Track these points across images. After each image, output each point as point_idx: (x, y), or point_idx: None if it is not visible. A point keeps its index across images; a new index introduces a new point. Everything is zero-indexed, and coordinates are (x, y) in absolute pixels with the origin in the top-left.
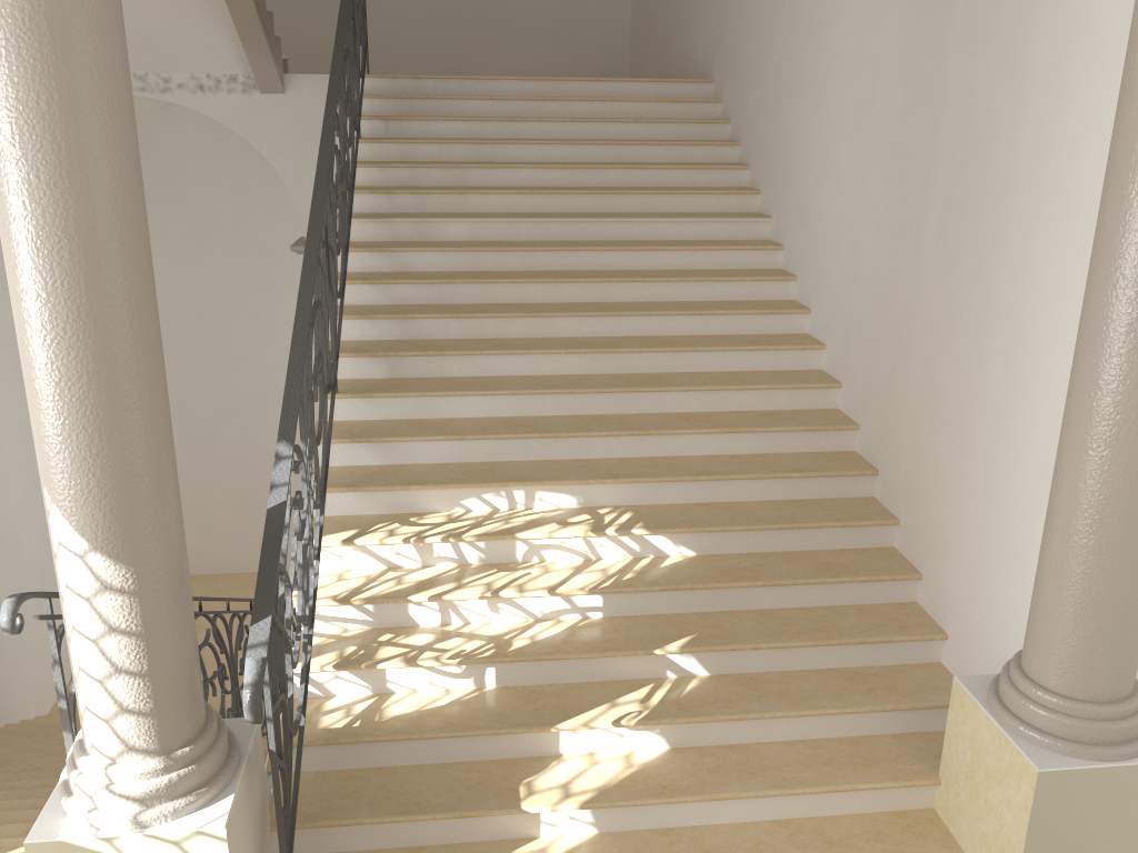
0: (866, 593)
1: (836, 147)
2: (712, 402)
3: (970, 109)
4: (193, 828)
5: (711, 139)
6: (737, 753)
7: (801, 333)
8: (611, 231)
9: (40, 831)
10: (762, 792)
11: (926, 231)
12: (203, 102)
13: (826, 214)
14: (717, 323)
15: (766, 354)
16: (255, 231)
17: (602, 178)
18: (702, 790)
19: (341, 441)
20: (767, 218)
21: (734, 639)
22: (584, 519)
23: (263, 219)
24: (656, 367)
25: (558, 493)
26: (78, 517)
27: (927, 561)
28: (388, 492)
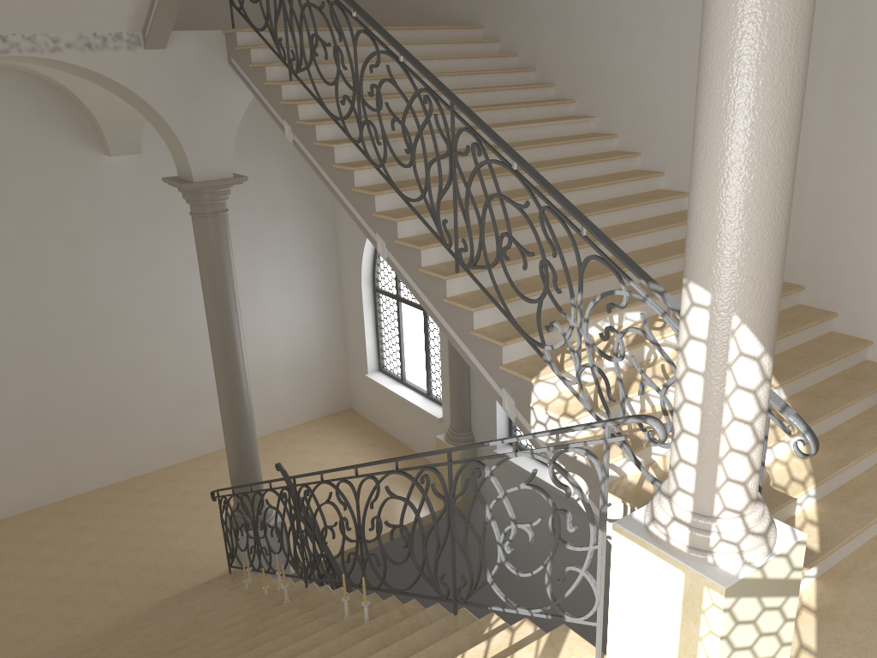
0: (815, 331)
1: (687, 61)
2: (657, 238)
3: (862, 25)
4: (793, 541)
5: (506, 68)
6: (836, 434)
7: (659, 189)
8: (509, 136)
9: (721, 579)
10: (876, 447)
11: (816, 104)
12: (92, 60)
13: (678, 107)
14: (619, 189)
15: (661, 204)
16: (18, 188)
17: (471, 99)
18: (853, 456)
19: (492, 305)
20: (593, 117)
21: (793, 371)
22: (661, 324)
23: (25, 175)
24: (609, 222)
25: (634, 311)
26: (763, 328)
27: (842, 303)
28: (547, 333)
